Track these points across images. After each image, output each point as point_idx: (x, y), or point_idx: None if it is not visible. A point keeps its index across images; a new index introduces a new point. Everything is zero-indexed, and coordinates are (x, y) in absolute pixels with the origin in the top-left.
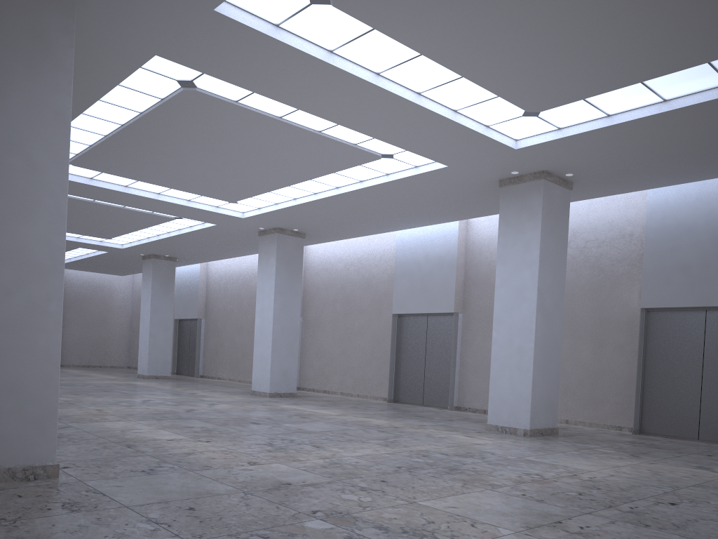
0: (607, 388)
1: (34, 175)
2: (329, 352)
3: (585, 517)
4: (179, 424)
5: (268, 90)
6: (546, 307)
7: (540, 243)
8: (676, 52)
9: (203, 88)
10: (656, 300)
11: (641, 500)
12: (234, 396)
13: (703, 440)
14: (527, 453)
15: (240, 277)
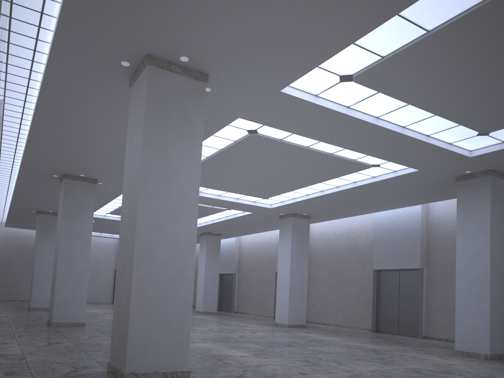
0: None
1: (181, 195)
2: (326, 296)
3: None
4: (241, 346)
5: (304, 132)
6: (497, 264)
7: (490, 220)
8: None
9: (262, 133)
10: None
11: None
12: (264, 327)
13: None
14: (493, 372)
15: (262, 245)
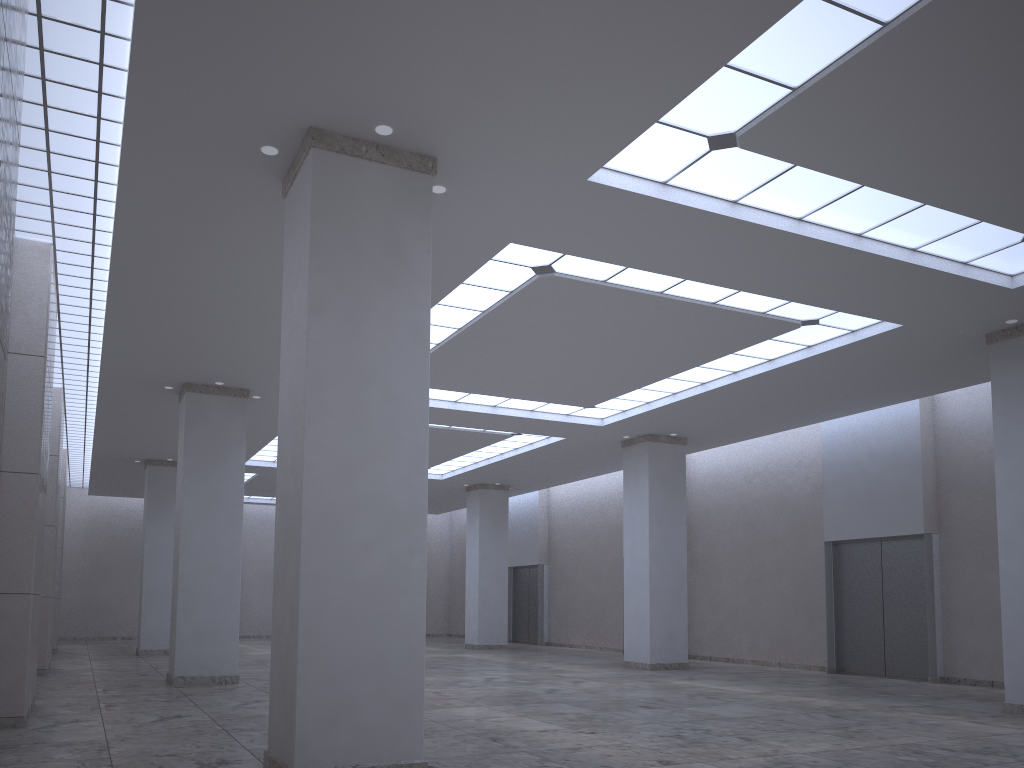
0: None
1: (392, 406)
2: (729, 602)
3: None
4: (545, 710)
5: (649, 262)
6: None
7: None
8: None
9: (563, 271)
10: None
11: None
12: (602, 670)
13: None
14: None
15: (593, 504)
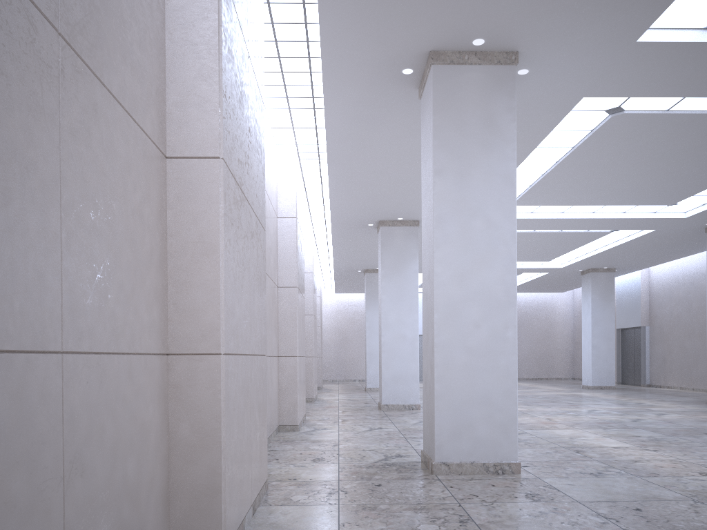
0: None
1: (490, 230)
2: None
3: None
4: (625, 433)
5: (702, 91)
6: None
7: None
8: None
9: (631, 108)
10: None
11: None
12: (686, 406)
13: None
14: None
15: (686, 278)
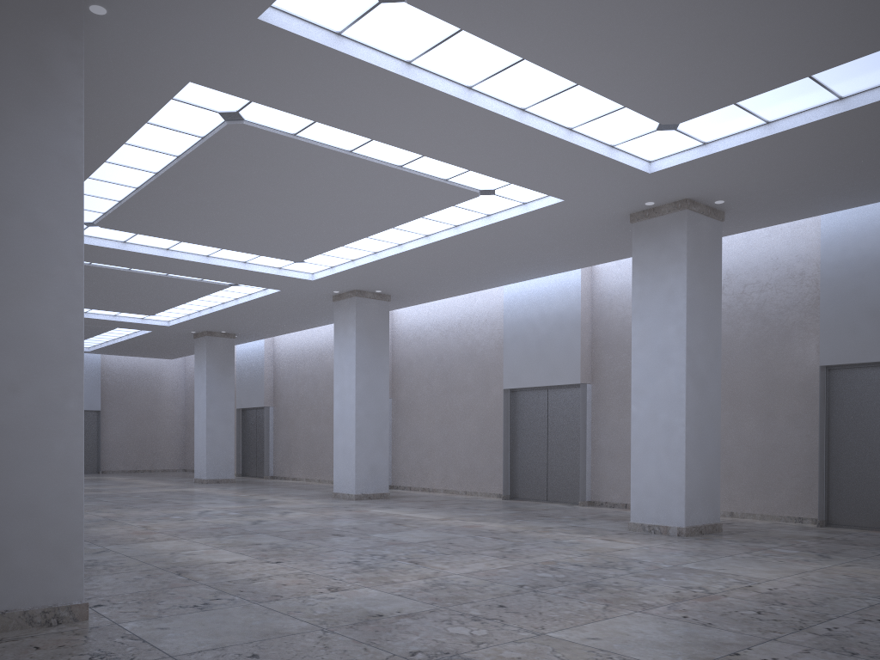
0: (781, 470)
1: (39, 239)
2: (427, 440)
3: (769, 645)
4: (243, 541)
5: (333, 118)
6: (698, 370)
7: (686, 291)
8: (855, 34)
9: (252, 120)
10: (839, 355)
11: (841, 617)
12: (312, 501)
13: None
14: (684, 558)
15: (313, 353)
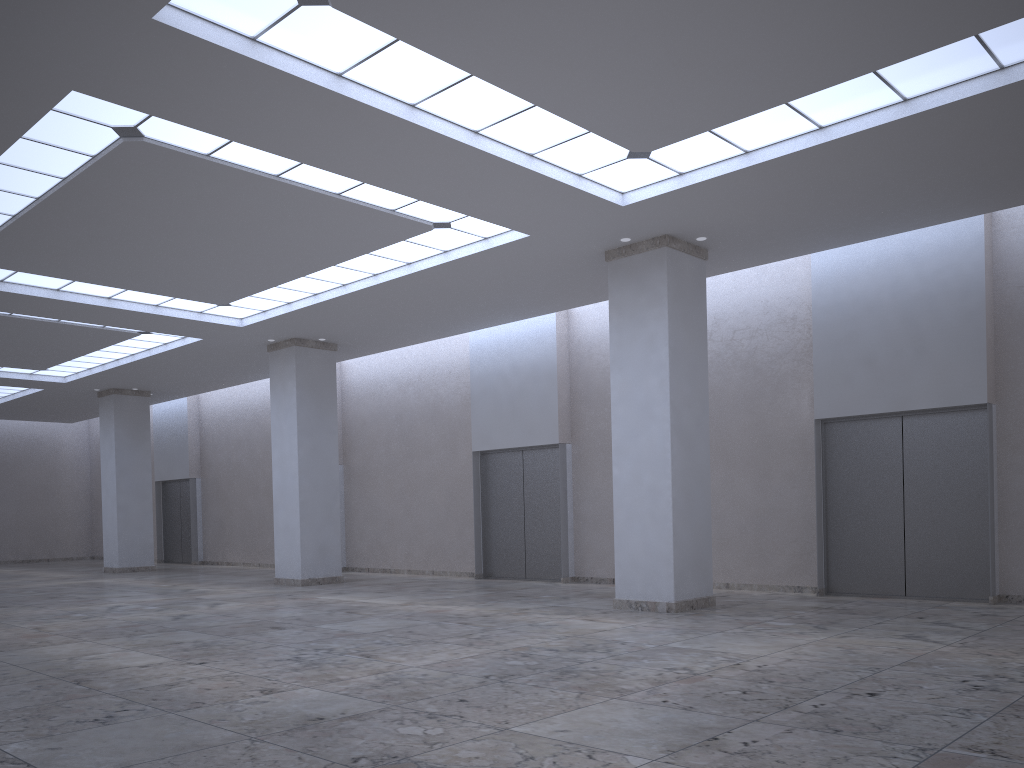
0: (778, 534)
1: None
2: (386, 513)
3: (750, 727)
4: (161, 640)
5: (253, 137)
6: (684, 427)
7: (668, 338)
8: (829, 59)
9: (155, 137)
10: (835, 407)
11: (830, 692)
12: (249, 589)
13: (912, 596)
14: (672, 637)
15: (248, 413)
